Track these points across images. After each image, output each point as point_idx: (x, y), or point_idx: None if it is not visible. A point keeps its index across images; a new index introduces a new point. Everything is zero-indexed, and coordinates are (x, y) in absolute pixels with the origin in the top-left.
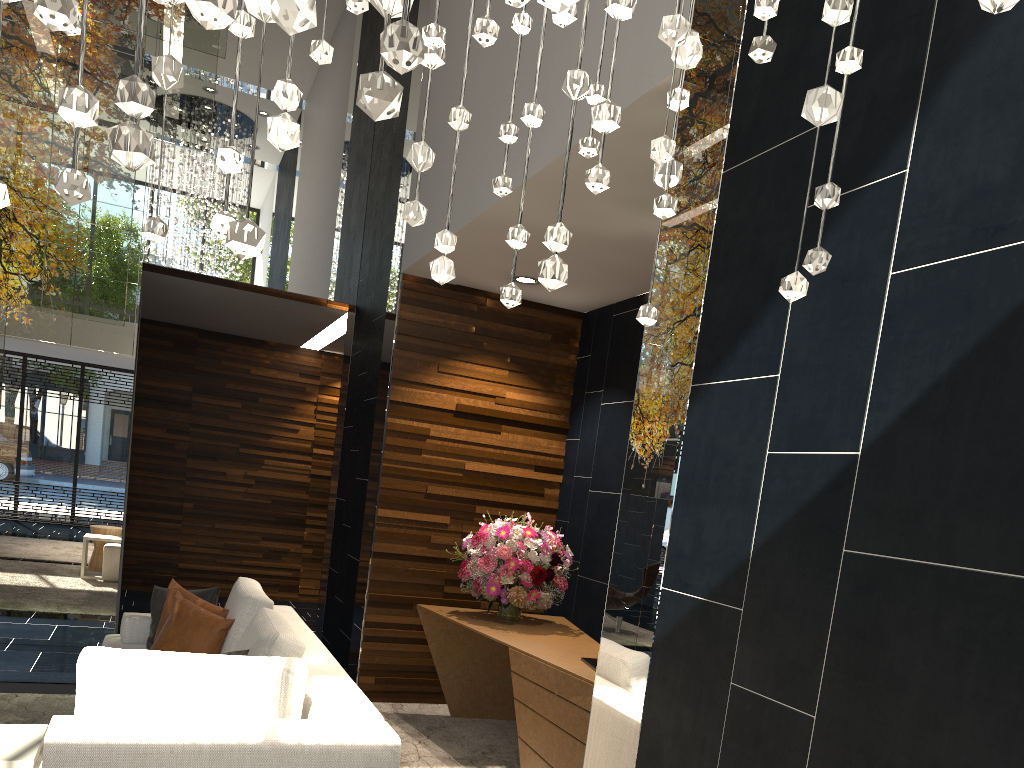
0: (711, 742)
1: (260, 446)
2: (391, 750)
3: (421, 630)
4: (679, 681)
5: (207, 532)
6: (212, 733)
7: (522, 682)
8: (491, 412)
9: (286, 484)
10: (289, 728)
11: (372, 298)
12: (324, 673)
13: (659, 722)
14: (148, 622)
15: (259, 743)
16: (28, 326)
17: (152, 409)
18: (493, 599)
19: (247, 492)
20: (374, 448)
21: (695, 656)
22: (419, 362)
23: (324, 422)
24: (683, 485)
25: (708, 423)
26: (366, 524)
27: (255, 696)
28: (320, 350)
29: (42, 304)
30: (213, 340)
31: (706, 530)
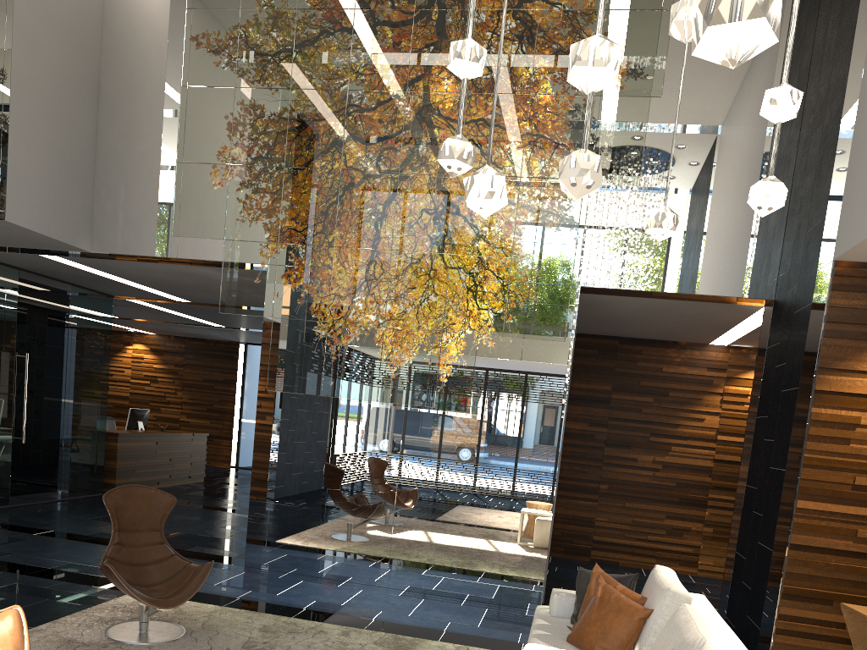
0: None
1: (668, 435)
2: None
3: (841, 628)
4: None
5: (618, 510)
6: None
7: None
8: None
9: (690, 468)
10: None
11: (794, 290)
12: None
13: None
14: (572, 599)
15: None
16: (492, 348)
17: (578, 407)
18: None
19: (654, 475)
20: (793, 438)
21: None
22: (850, 349)
23: (729, 411)
24: None
25: None
26: (782, 514)
27: None
28: (728, 345)
29: (503, 330)
30: (631, 345)
31: None
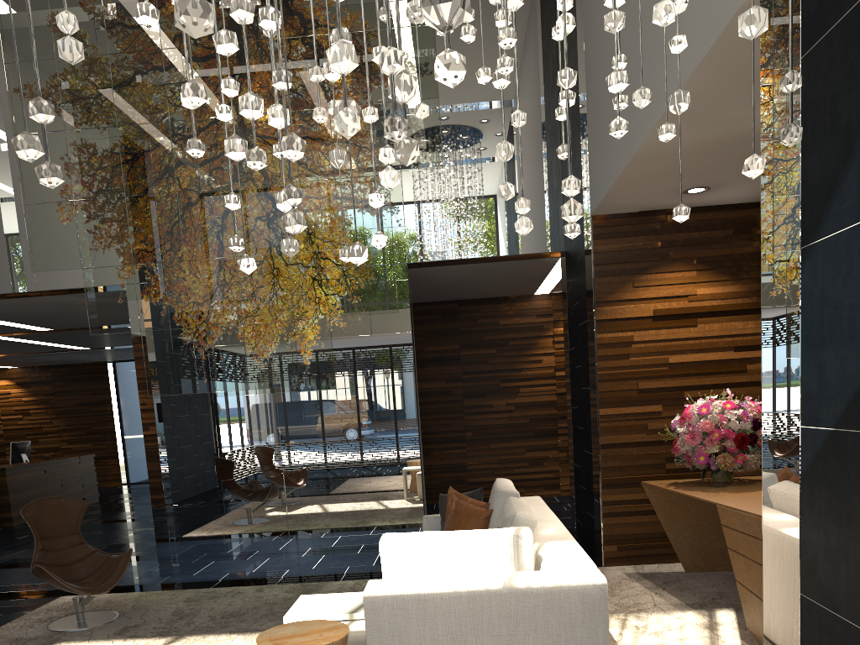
0: (853, 551)
1: (514, 379)
2: (599, 588)
3: (650, 503)
4: (823, 503)
5: (485, 452)
6: (467, 584)
7: (731, 533)
8: (685, 310)
9: (538, 405)
10: (521, 577)
11: (574, 242)
12: (555, 539)
13: (812, 541)
14: (439, 520)
15: (499, 588)
16: (342, 328)
17: (434, 367)
18: (704, 467)
19: (510, 416)
20: (590, 361)
21: (832, 479)
22: (616, 283)
23: (561, 349)
24: (805, 335)
25: (817, 277)
26: (592, 423)
27: (496, 556)
28: (550, 293)
29: (345, 311)
30: (469, 306)
31: (827, 369)
